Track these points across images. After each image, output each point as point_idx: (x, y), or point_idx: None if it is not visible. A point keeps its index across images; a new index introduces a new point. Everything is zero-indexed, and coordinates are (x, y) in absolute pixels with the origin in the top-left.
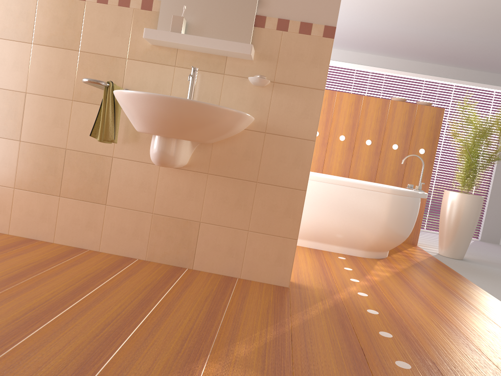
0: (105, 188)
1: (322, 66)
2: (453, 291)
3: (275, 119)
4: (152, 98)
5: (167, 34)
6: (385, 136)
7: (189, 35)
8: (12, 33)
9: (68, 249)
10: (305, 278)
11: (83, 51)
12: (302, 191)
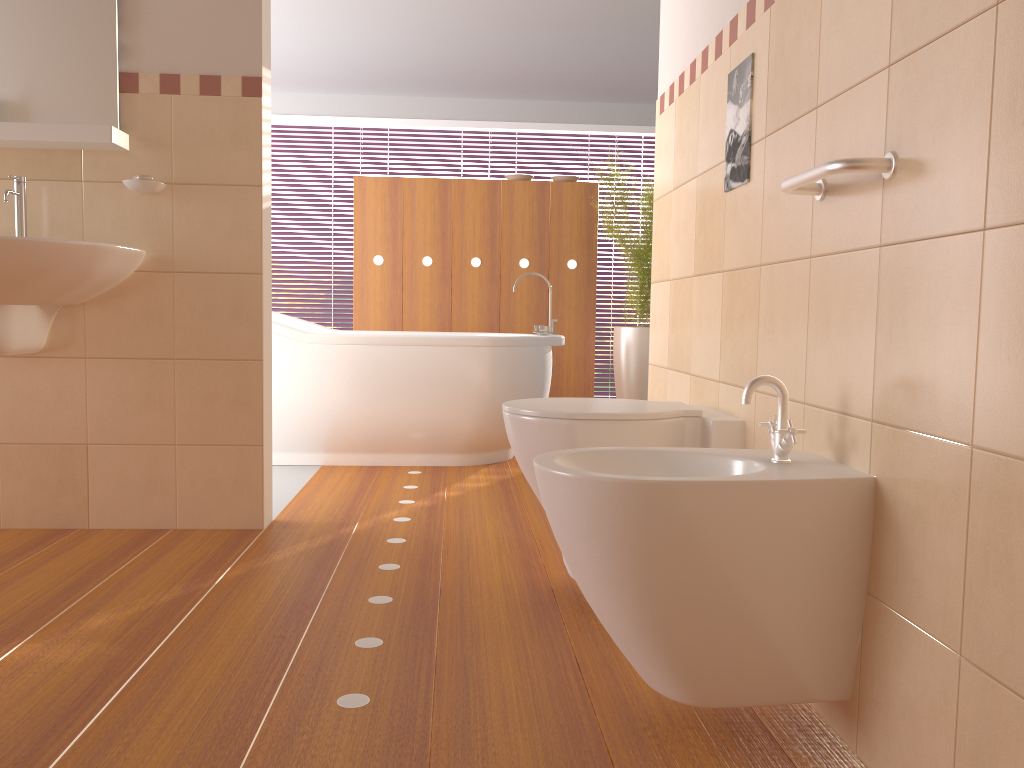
0: None
1: (250, 146)
2: None
3: (186, 247)
4: None
5: None
6: (503, 247)
7: None
8: None
9: None
10: (309, 511)
11: None
12: (255, 361)
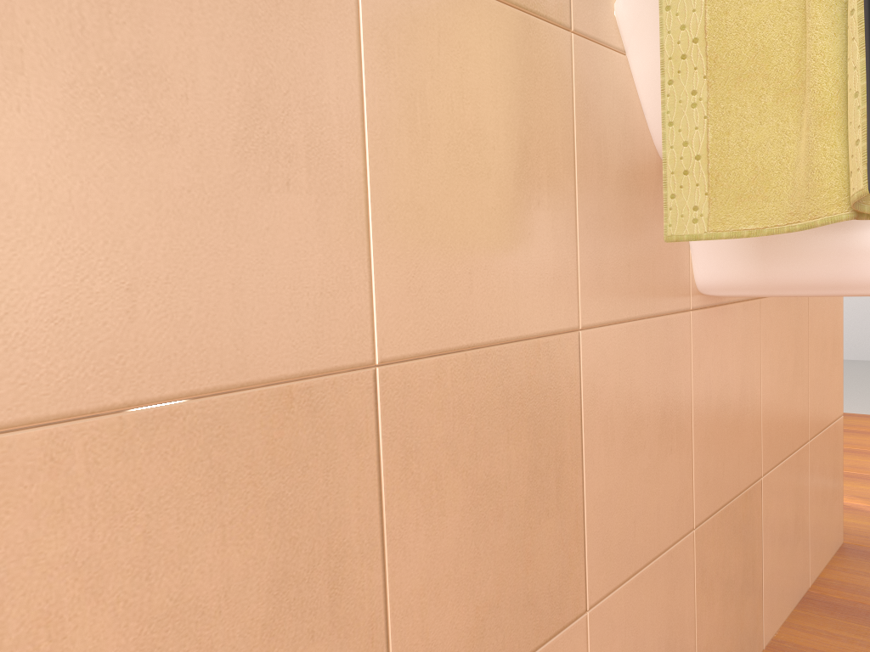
0: (577, 519)
1: None
2: None
3: None
4: None
5: None
6: None
7: None
8: None
9: None
10: None
11: None
12: None
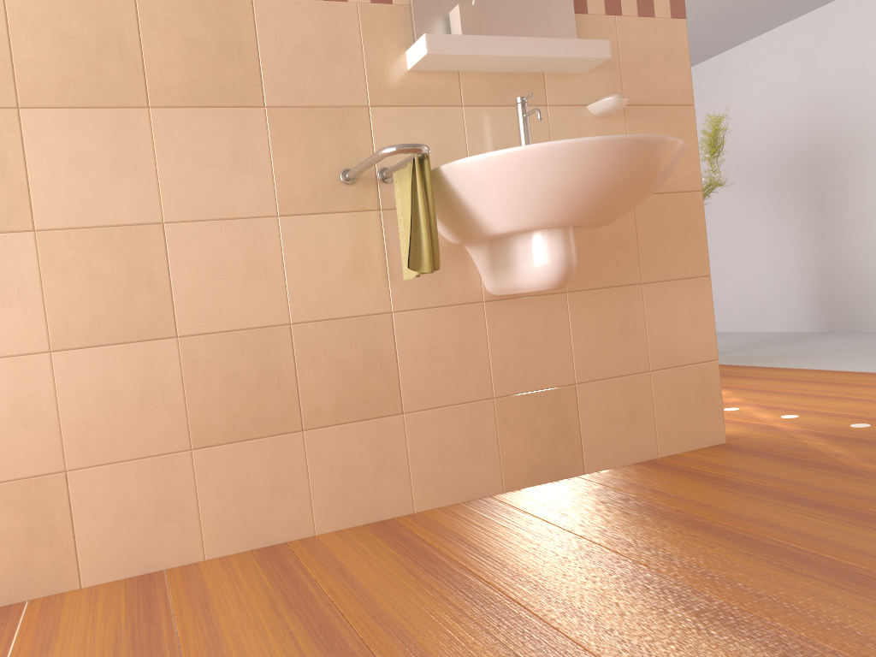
0: (394, 379)
1: (682, 67)
2: (817, 381)
3: None
4: (606, 145)
5: (469, 39)
6: None
7: (506, 36)
8: (90, 89)
9: (371, 531)
10: None
11: (275, 106)
12: (705, 277)
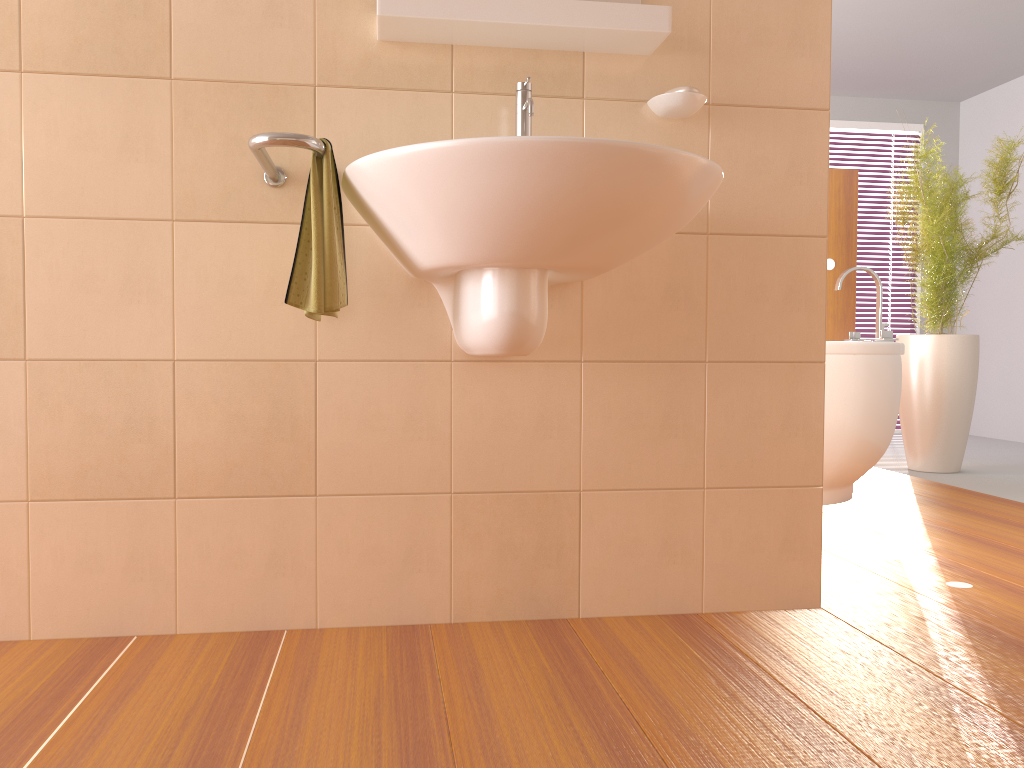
0: (309, 449)
1: (815, 53)
2: None
3: (725, 197)
4: (532, 150)
5: None
6: None
7: None
8: None
9: (237, 643)
10: None
11: (185, 78)
12: (815, 364)
